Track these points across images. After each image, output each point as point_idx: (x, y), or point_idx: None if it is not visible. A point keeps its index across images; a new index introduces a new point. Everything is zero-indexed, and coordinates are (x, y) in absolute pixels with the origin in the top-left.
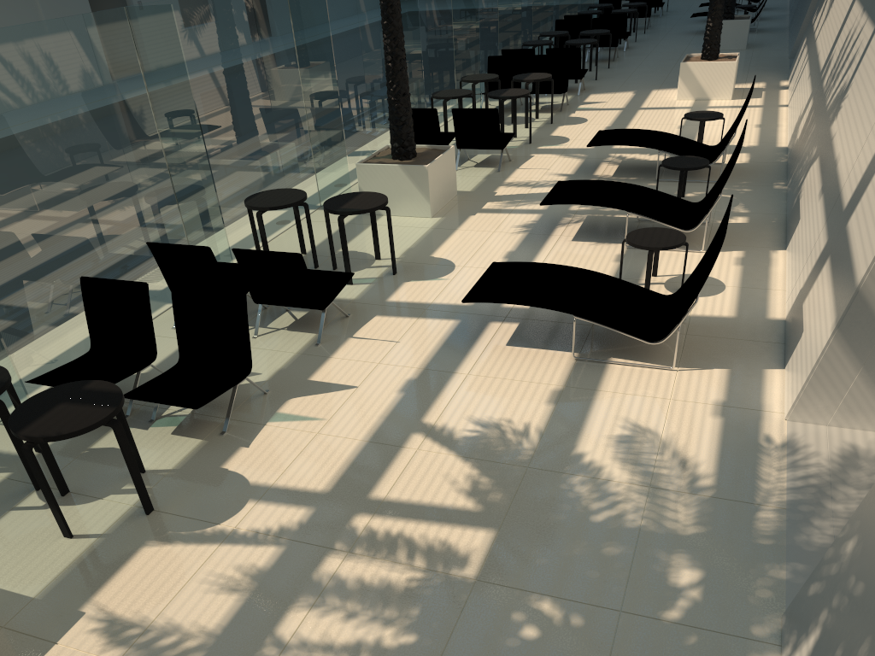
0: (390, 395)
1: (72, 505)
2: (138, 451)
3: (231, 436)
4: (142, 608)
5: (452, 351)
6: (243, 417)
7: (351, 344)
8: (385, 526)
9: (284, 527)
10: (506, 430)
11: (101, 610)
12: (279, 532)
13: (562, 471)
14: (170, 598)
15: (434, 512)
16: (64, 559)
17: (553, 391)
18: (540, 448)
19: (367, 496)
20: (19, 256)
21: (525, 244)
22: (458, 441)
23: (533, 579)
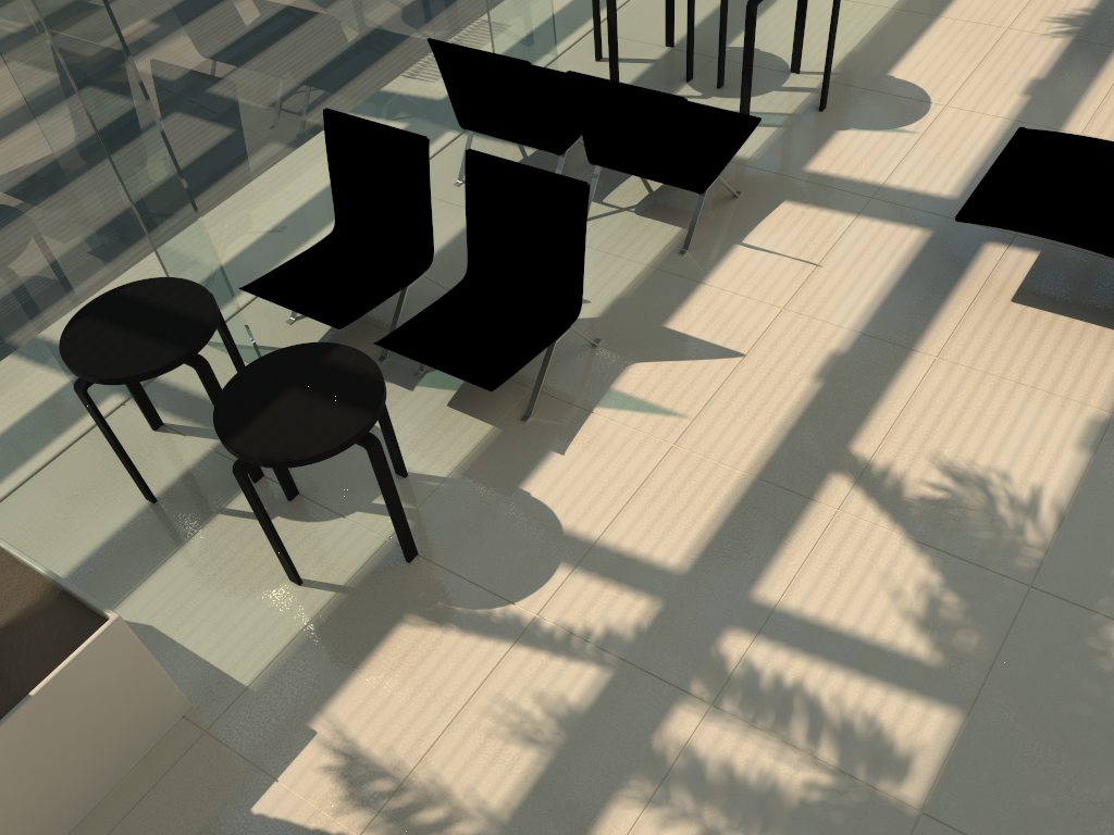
0: (798, 382)
1: (301, 520)
2: (398, 448)
3: (538, 428)
4: (396, 744)
5: (912, 301)
6: (558, 390)
7: (739, 260)
8: (775, 664)
9: (613, 631)
10: (997, 495)
11: (338, 733)
12: (604, 640)
13: (1093, 607)
14: (436, 734)
15: (858, 653)
16: (289, 623)
17: (1090, 422)
18: (1056, 549)
19: (748, 595)
20: (231, 69)
21: (1064, 65)
22: (910, 504)
23: (1021, 834)
